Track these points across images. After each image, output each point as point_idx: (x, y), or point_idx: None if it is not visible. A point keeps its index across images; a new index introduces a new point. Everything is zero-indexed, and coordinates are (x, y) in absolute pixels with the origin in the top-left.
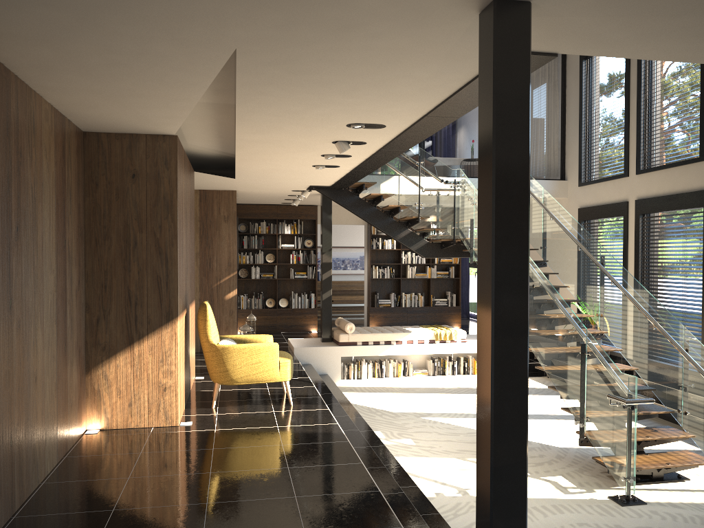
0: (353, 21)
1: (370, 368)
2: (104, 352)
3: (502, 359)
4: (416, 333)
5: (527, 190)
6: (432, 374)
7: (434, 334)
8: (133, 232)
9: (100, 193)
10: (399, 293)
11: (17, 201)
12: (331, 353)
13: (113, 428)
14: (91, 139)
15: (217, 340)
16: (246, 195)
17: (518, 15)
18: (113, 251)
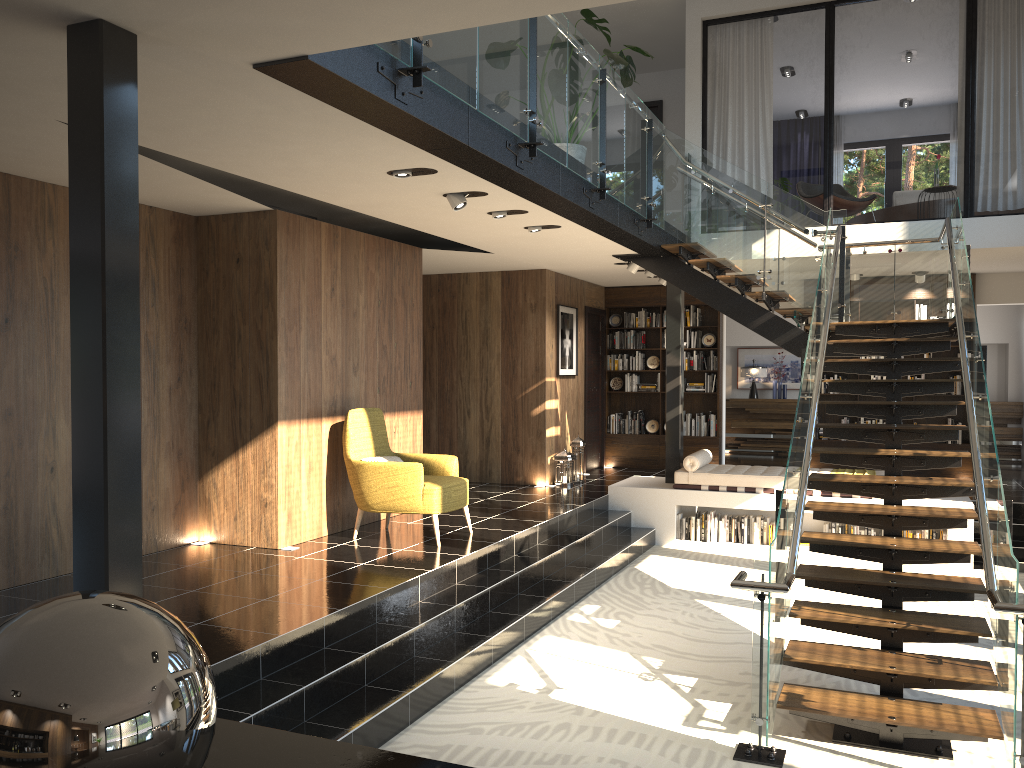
0: (48, 76)
1: (722, 527)
2: (213, 457)
3: (80, 449)
4: None
5: (100, 247)
6: None
7: None
8: (237, 324)
9: (210, 282)
10: (857, 419)
11: (7, 294)
12: (661, 498)
13: (221, 543)
14: (203, 223)
15: (363, 456)
16: (580, 274)
17: (86, 39)
18: (220, 346)
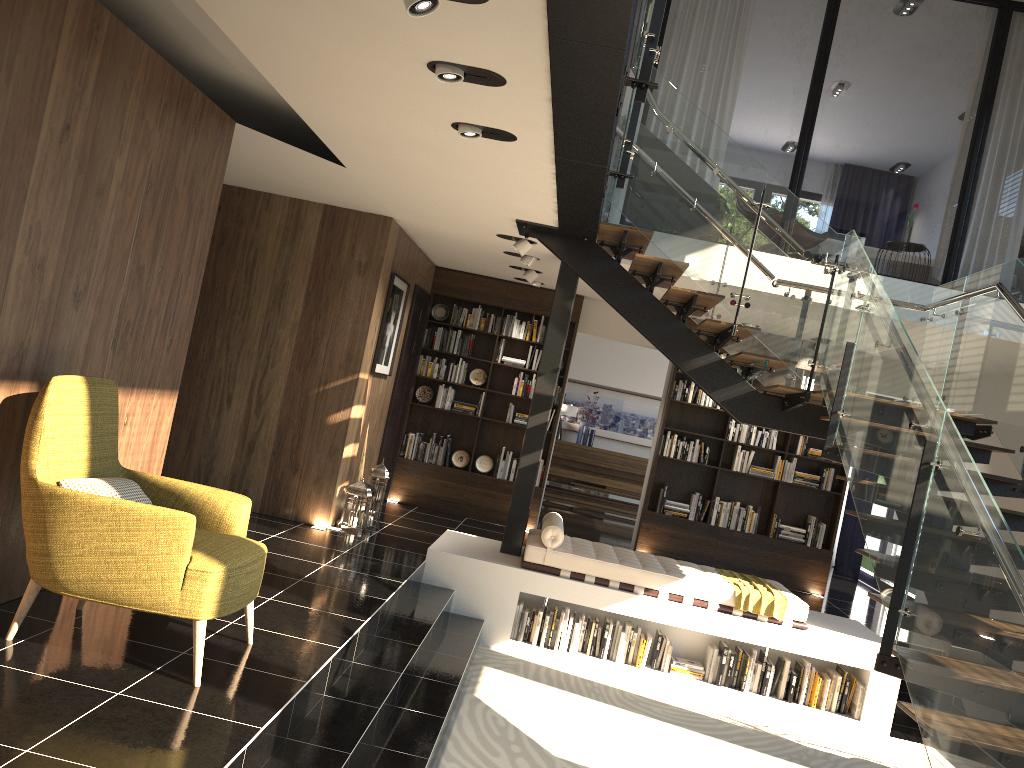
0: None
1: (577, 632)
2: None
3: None
4: (693, 581)
5: None
6: (713, 680)
7: (735, 595)
8: None
9: None
10: (710, 497)
11: None
12: (501, 578)
13: None
14: None
15: (64, 474)
16: (428, 240)
17: None
18: None
